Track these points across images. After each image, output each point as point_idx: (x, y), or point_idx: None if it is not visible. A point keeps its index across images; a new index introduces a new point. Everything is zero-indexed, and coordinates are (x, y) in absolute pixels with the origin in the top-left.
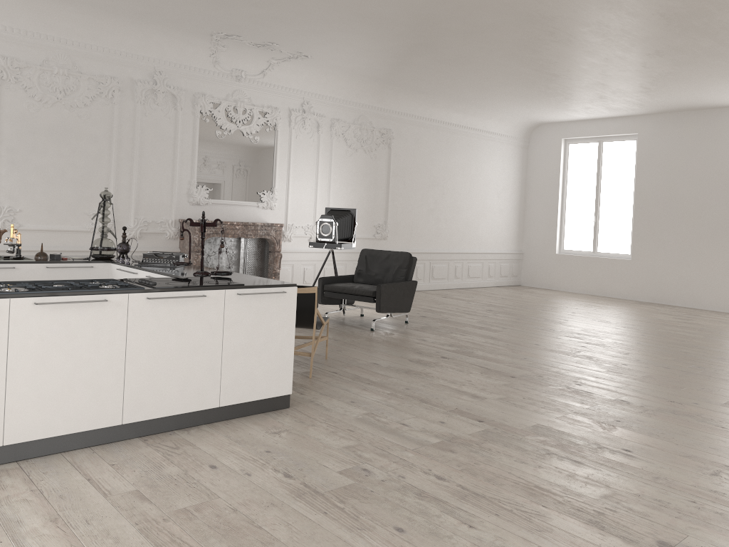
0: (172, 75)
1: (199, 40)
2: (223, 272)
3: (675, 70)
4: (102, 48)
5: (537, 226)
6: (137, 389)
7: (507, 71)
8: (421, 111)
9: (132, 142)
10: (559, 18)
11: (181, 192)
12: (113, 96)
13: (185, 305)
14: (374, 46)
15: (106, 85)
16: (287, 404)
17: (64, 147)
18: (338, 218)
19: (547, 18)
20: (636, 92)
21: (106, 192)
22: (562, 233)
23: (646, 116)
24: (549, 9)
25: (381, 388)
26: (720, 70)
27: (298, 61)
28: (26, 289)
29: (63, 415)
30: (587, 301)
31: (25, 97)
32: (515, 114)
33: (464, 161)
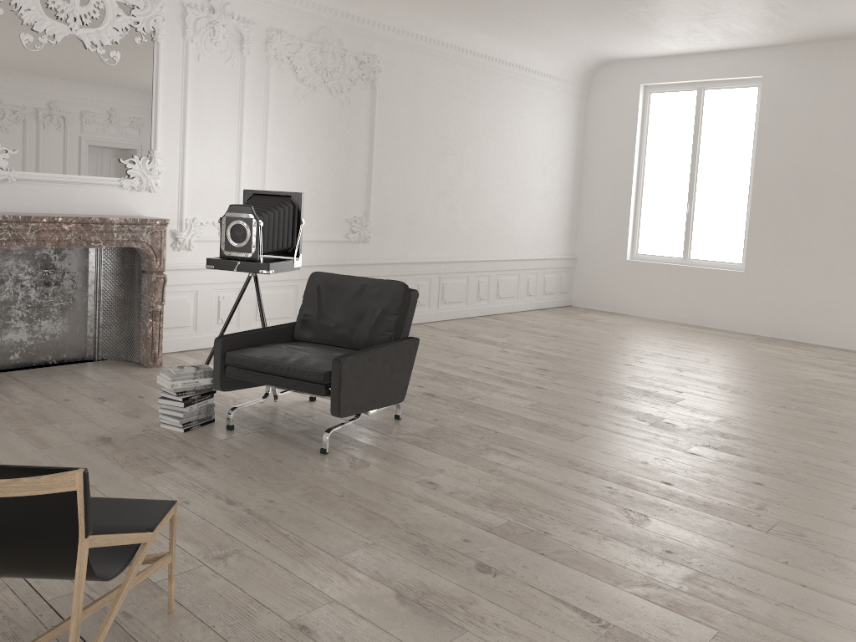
0: None
1: None
2: None
3: None
4: None
5: (598, 217)
6: None
7: None
8: (428, 28)
9: None
10: None
11: None
12: None
13: None
14: None
15: None
16: None
17: None
18: (265, 211)
19: None
20: None
21: None
22: (637, 230)
23: (778, 49)
24: None
25: None
26: None
27: None
28: None
29: None
30: (684, 339)
31: None
32: (574, 42)
33: (494, 115)
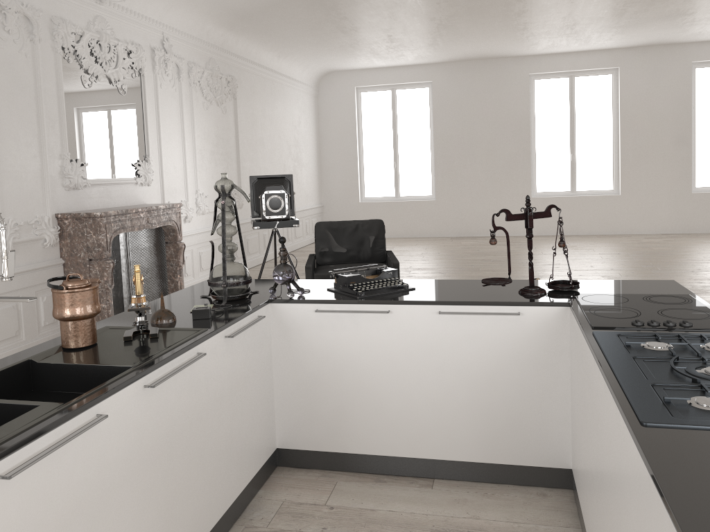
0: None
1: None
2: (552, 283)
3: (535, 21)
4: None
5: (336, 176)
6: None
7: (396, 12)
8: (254, 55)
9: None
10: None
11: (52, 172)
12: None
13: None
14: None
15: None
16: None
17: None
18: (283, 188)
19: None
20: (469, 40)
21: (230, 181)
22: (363, 182)
23: (439, 64)
24: None
25: None
26: (566, 22)
27: None
28: None
29: None
30: (421, 244)
31: None
32: (322, 61)
33: (283, 112)
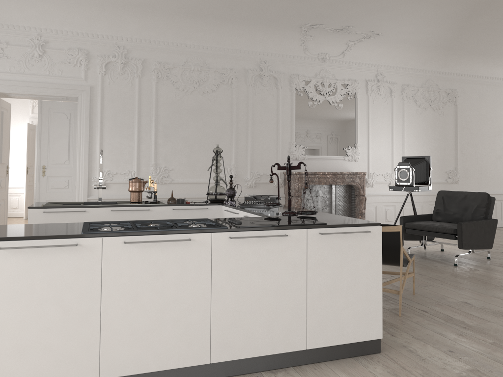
0: (273, 62)
1: (292, 34)
2: (309, 211)
3: None
4: (223, 48)
5: None
6: (223, 329)
7: None
8: (483, 71)
9: (246, 115)
10: None
11: (283, 151)
12: (232, 82)
13: (267, 245)
14: (438, 13)
15: (226, 74)
16: (377, 348)
17: (200, 122)
18: (414, 164)
19: None
20: None
21: (217, 148)
22: None
23: None
24: None
25: (480, 335)
26: None
27: (371, 40)
28: (122, 228)
29: (154, 352)
30: None
31: (173, 88)
32: None
33: None
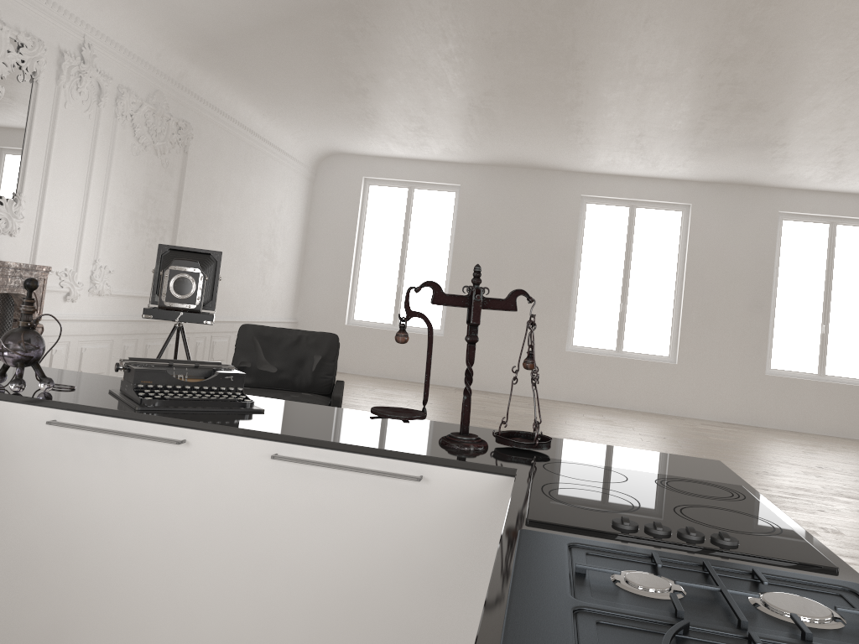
0: None
1: None
2: (506, 433)
3: (591, 121)
4: None
5: (320, 286)
6: None
7: (414, 75)
8: (226, 104)
9: None
10: (603, 19)
11: None
12: None
13: None
14: None
15: None
16: None
17: None
18: (202, 266)
19: (589, 15)
20: (509, 136)
21: None
22: (354, 299)
23: (472, 166)
24: (614, 2)
25: None
26: (630, 130)
27: None
28: None
29: None
30: (413, 390)
31: None
32: (324, 134)
33: (259, 189)
